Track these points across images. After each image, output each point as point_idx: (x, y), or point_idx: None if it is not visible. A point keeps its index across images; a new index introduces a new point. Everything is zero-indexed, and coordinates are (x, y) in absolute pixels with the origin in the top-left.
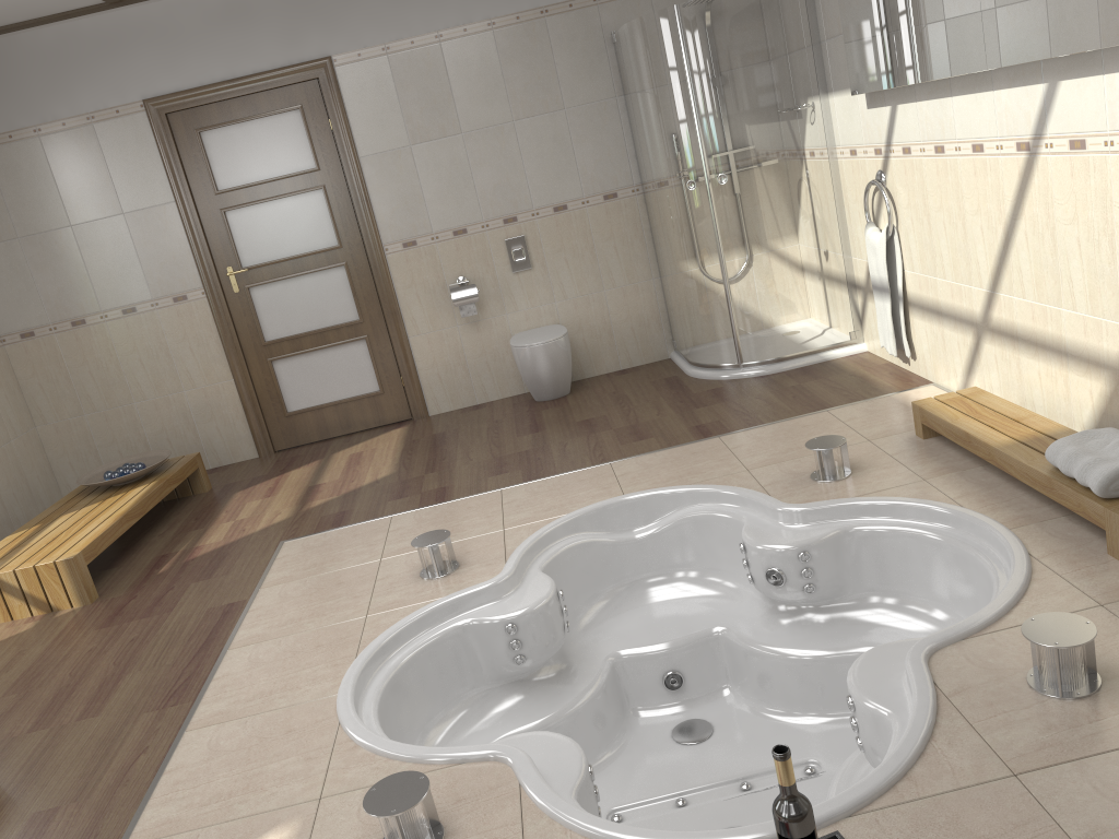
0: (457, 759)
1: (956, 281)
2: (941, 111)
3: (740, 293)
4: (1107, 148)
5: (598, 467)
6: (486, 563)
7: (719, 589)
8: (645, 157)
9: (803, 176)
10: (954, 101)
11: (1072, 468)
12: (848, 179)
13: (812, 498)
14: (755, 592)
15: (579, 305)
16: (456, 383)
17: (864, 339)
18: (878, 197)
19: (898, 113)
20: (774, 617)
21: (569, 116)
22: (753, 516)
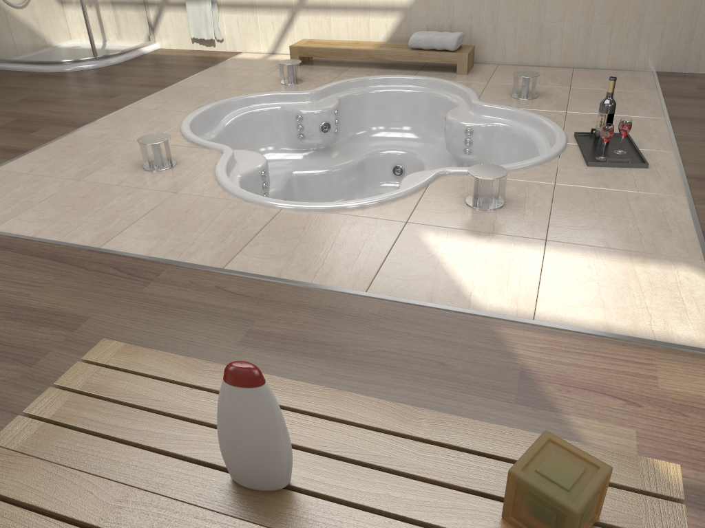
0: (427, 183)
1: None
2: None
3: (92, 1)
4: None
5: (123, 110)
6: (188, 152)
7: None
8: None
9: None
10: None
11: (433, 43)
12: None
13: (308, 89)
14: (288, 152)
15: None
16: None
17: (157, 40)
18: None
19: None
20: (312, 158)
21: None
22: (283, 104)
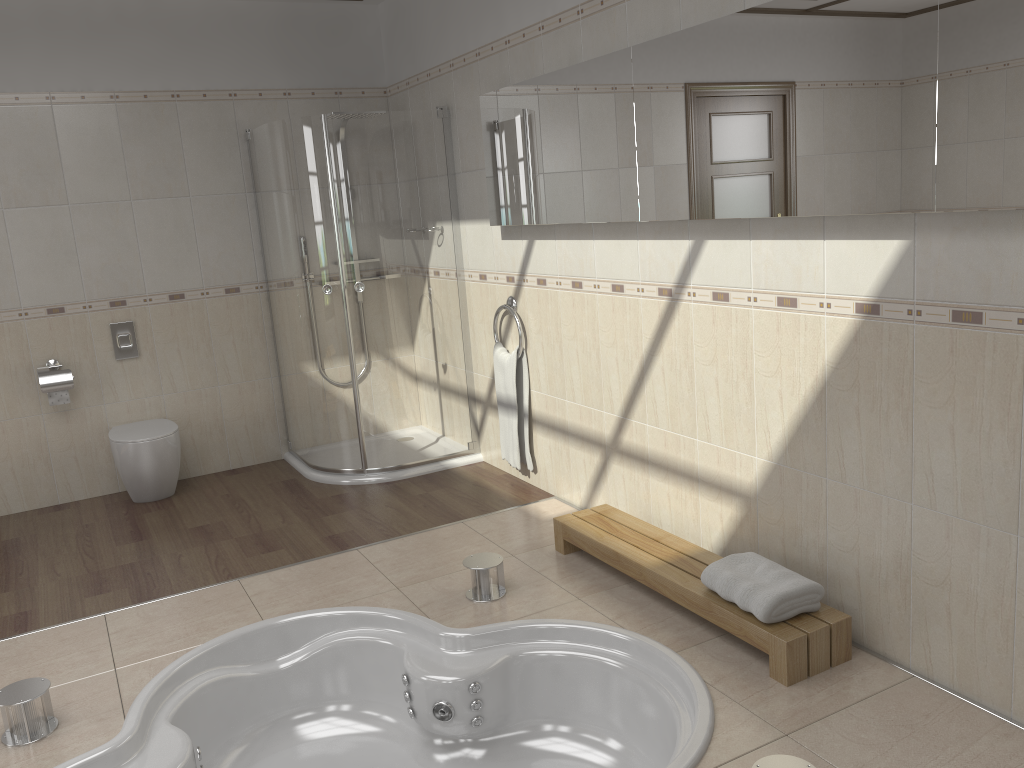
0: None
1: (586, 404)
2: (581, 251)
3: (369, 399)
4: (750, 302)
5: (225, 584)
6: (98, 717)
7: (369, 722)
8: (275, 256)
9: (434, 293)
10: (596, 243)
11: (733, 592)
12: (475, 301)
13: (475, 621)
14: (411, 725)
15: (190, 399)
16: (34, 480)
17: (481, 449)
18: (507, 320)
19: (536, 247)
20: (434, 753)
21: (195, 204)
22: (413, 641)
